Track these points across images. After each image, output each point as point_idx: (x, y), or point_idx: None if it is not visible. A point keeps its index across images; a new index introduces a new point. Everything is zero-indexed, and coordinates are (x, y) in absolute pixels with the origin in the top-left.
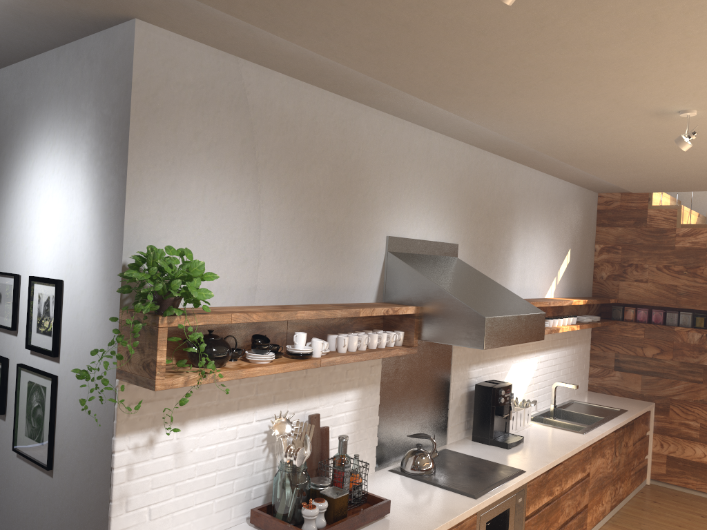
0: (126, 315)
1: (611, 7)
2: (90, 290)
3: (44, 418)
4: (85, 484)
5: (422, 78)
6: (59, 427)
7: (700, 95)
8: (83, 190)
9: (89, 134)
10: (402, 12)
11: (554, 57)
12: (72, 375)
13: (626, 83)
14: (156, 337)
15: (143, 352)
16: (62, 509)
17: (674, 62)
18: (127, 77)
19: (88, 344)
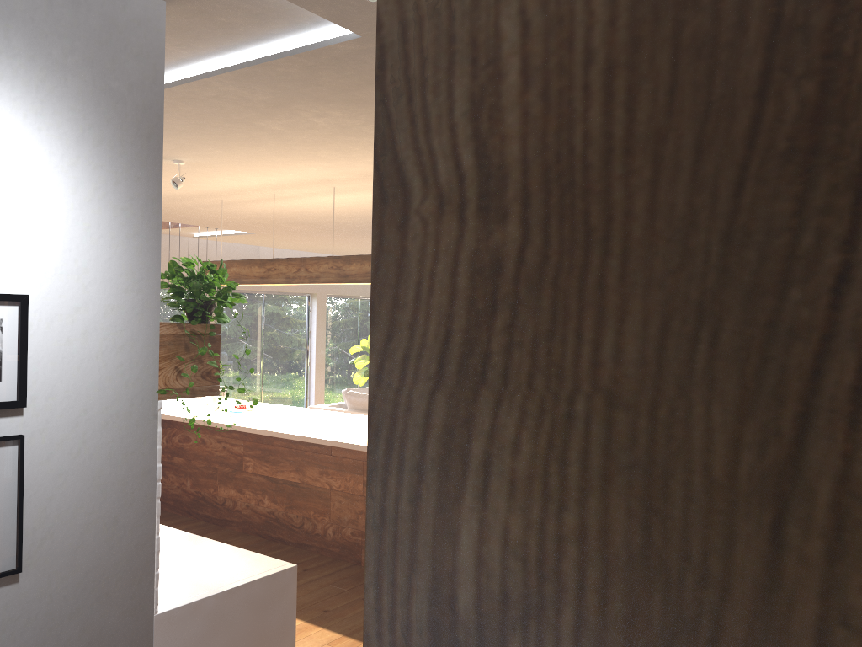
0: (171, 328)
1: (336, 137)
2: (97, 306)
3: (2, 504)
4: (106, 544)
5: (165, 108)
6: (31, 505)
7: (216, 159)
8: (70, 173)
9: (78, 100)
10: (302, 105)
11: (253, 133)
12: (63, 421)
13: (220, 147)
14: (219, 344)
15: (202, 362)
16: (52, 608)
17: (269, 151)
18: (156, 62)
19: (99, 374)
